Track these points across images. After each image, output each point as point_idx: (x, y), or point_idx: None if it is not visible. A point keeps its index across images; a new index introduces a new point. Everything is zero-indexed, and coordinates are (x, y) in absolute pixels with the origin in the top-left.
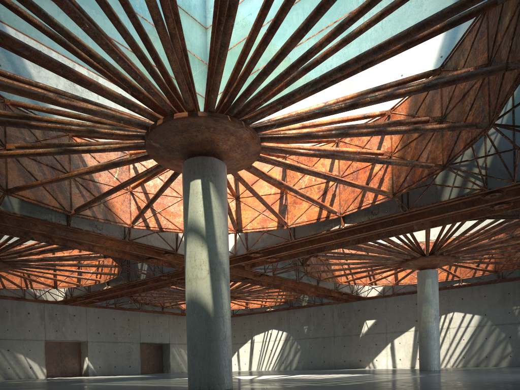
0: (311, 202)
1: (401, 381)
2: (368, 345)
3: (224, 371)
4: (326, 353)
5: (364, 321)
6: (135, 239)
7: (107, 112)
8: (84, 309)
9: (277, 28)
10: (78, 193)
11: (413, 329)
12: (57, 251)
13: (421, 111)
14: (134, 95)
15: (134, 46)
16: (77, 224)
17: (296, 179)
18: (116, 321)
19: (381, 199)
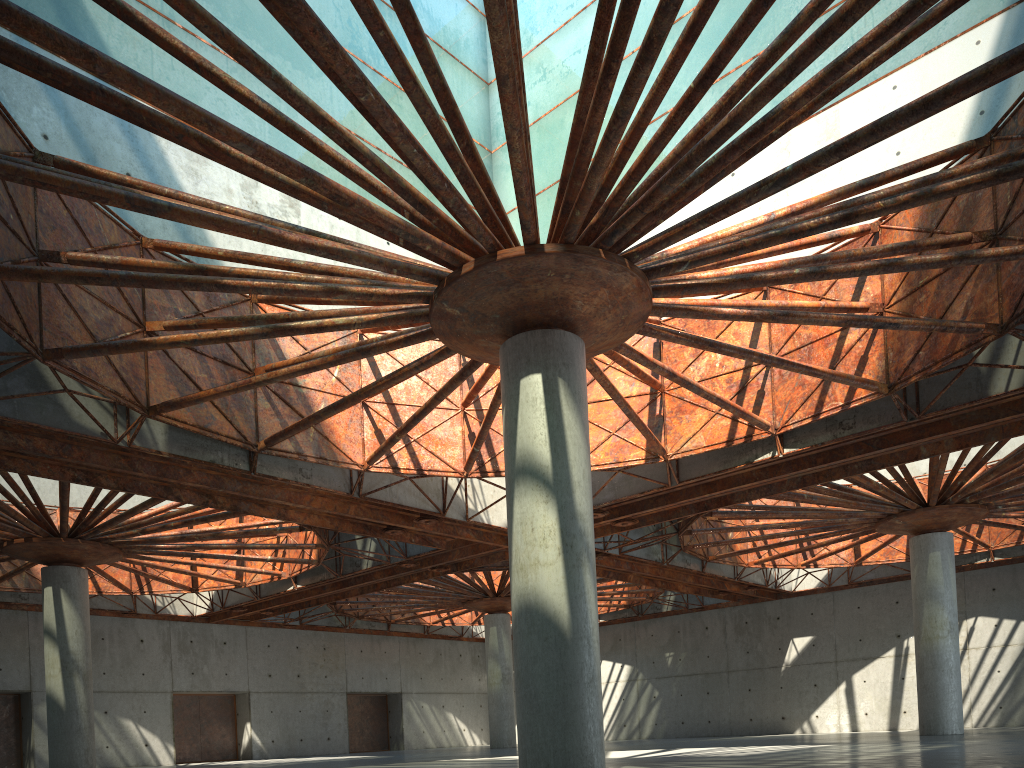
0: (714, 409)
1: (928, 756)
2: (799, 686)
3: (593, 743)
4: (713, 704)
5: (790, 640)
6: (371, 493)
7: (369, 255)
8: (242, 629)
9: (715, 77)
10: (270, 409)
11: (891, 653)
12: (214, 520)
13: (948, 221)
14: (415, 218)
15: (437, 127)
16: (267, 468)
17: (681, 364)
18: (302, 652)
19: (863, 397)
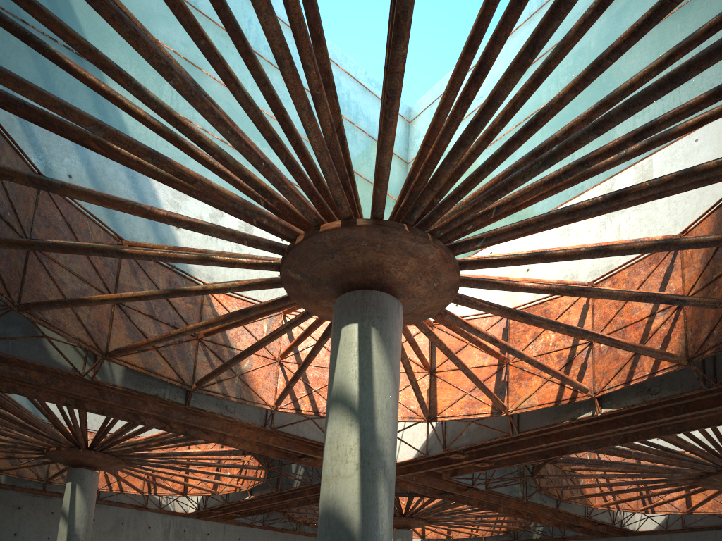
0: (546, 377)
1: None
2: None
3: None
4: None
5: None
6: (280, 427)
7: (224, 229)
8: (222, 525)
9: (484, 72)
10: (206, 362)
11: None
12: (179, 442)
13: None
14: (268, 206)
15: (261, 122)
16: (199, 403)
17: (523, 343)
18: None
19: (666, 368)
